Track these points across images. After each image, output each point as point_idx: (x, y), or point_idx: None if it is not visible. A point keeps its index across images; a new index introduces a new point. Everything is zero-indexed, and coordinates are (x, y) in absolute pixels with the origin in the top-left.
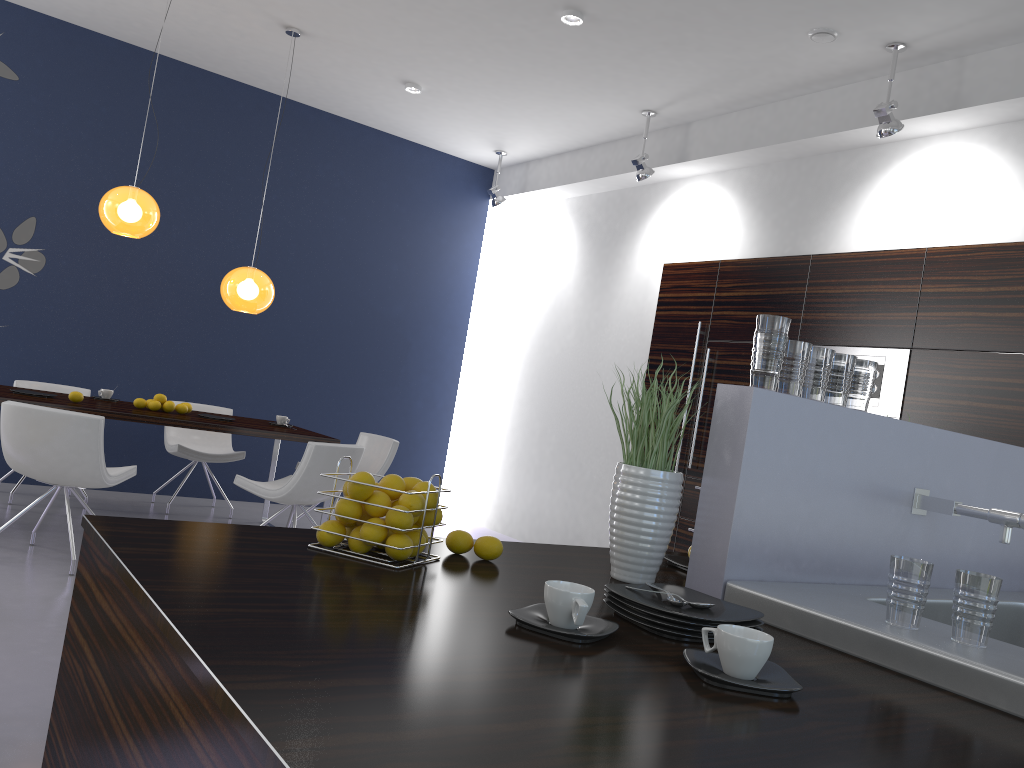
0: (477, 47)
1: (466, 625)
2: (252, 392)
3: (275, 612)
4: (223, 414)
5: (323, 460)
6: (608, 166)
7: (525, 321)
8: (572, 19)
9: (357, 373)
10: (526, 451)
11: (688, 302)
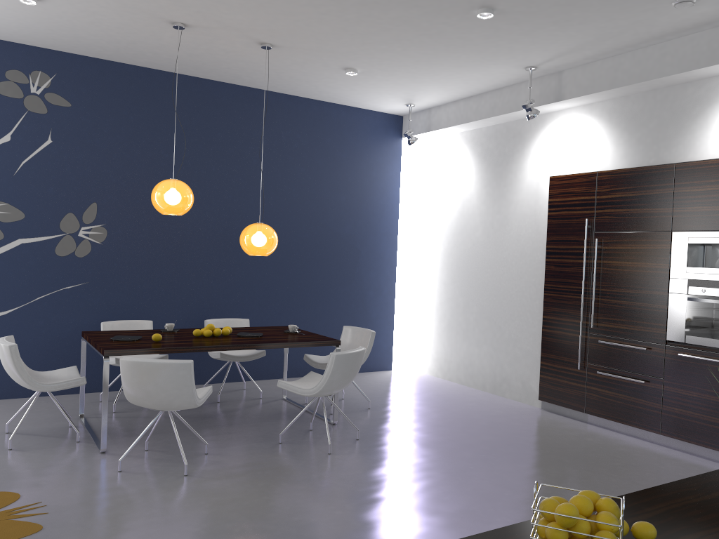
0: (405, 40)
1: None
2: (257, 302)
3: None
4: (248, 327)
5: (342, 364)
6: (497, 108)
7: (440, 224)
8: (484, 14)
9: (326, 278)
10: (454, 319)
11: (574, 204)
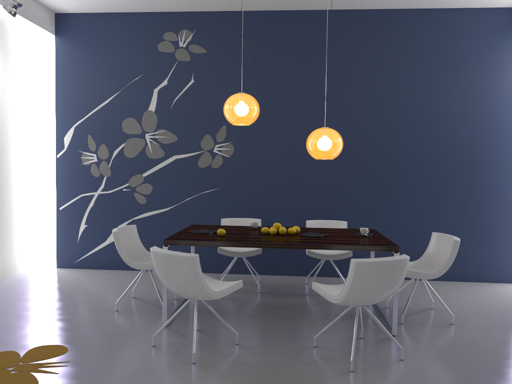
0: None
1: None
2: (364, 207)
3: None
4: (331, 228)
5: (365, 273)
6: None
7: None
8: None
9: (438, 184)
10: None
11: None
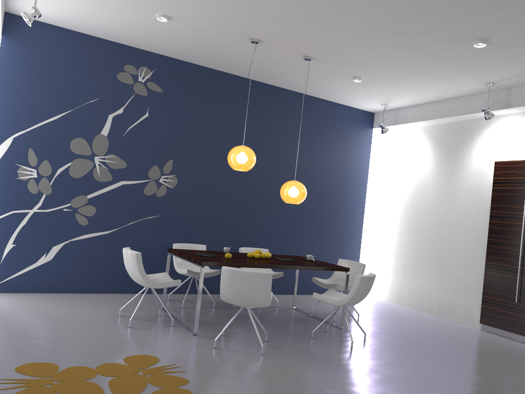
0: (410, 59)
1: None
2: (270, 238)
3: None
4: (274, 254)
5: (364, 284)
6: (454, 110)
7: (399, 191)
8: (478, 44)
9: (316, 224)
10: (408, 260)
11: (515, 182)
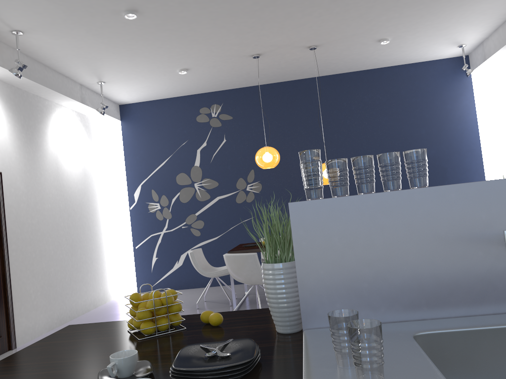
0: (393, 7)
1: (75, 378)
2: None
3: (5, 376)
4: None
5: None
6: None
7: None
8: None
9: None
10: None
11: None
